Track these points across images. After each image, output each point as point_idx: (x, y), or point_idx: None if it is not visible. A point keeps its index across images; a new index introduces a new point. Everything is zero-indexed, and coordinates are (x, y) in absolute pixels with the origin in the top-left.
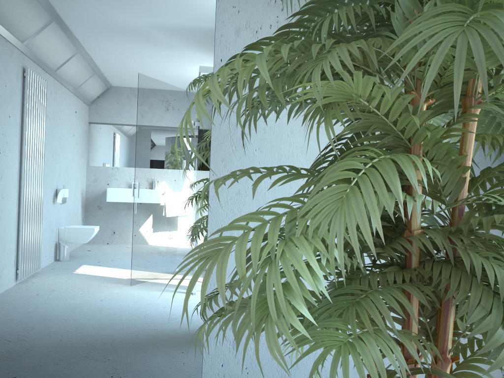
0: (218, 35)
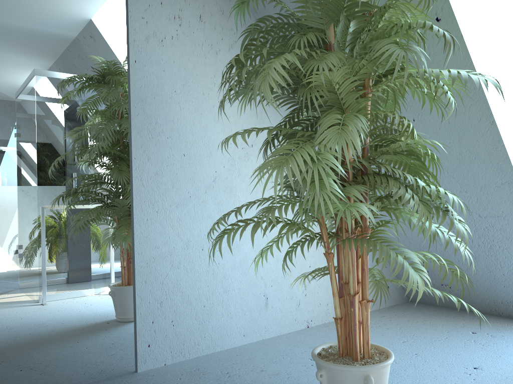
0: (132, 40)
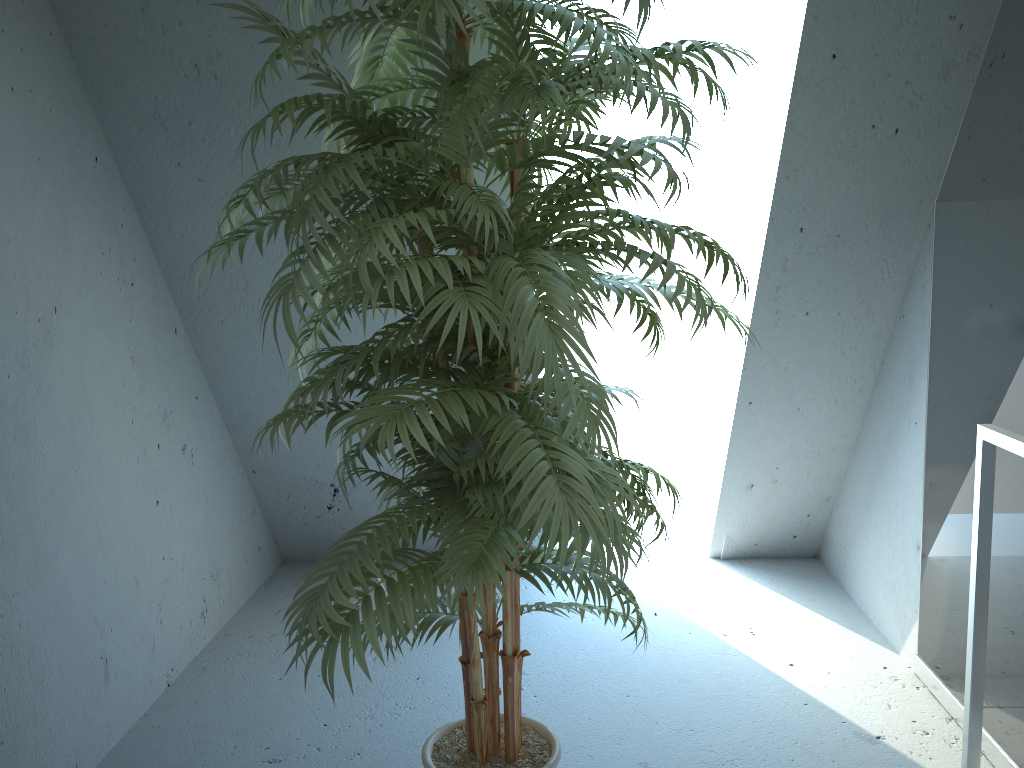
0: None
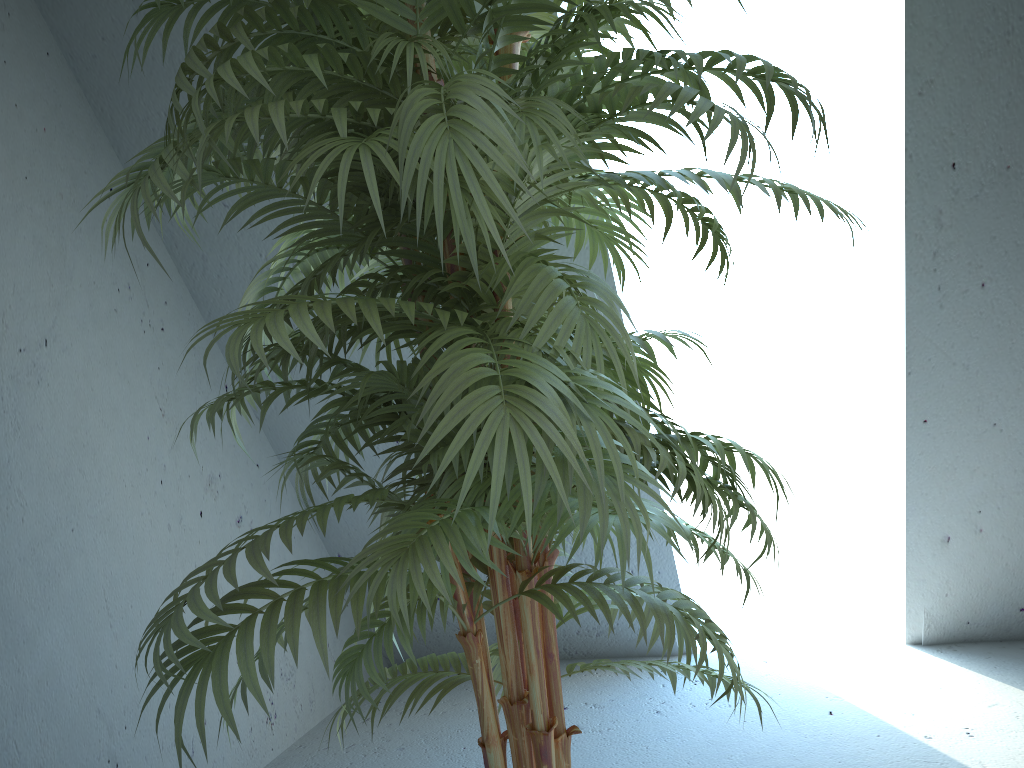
0: None
